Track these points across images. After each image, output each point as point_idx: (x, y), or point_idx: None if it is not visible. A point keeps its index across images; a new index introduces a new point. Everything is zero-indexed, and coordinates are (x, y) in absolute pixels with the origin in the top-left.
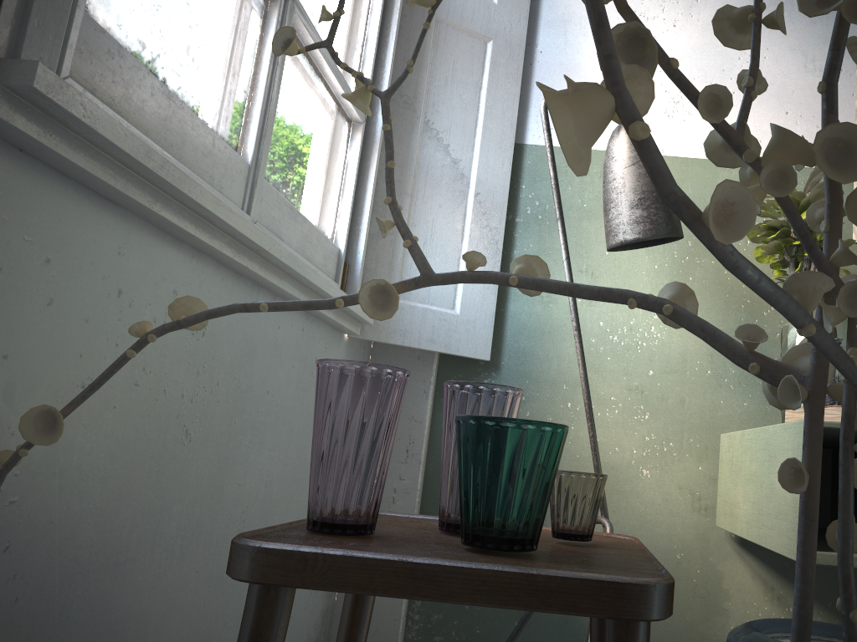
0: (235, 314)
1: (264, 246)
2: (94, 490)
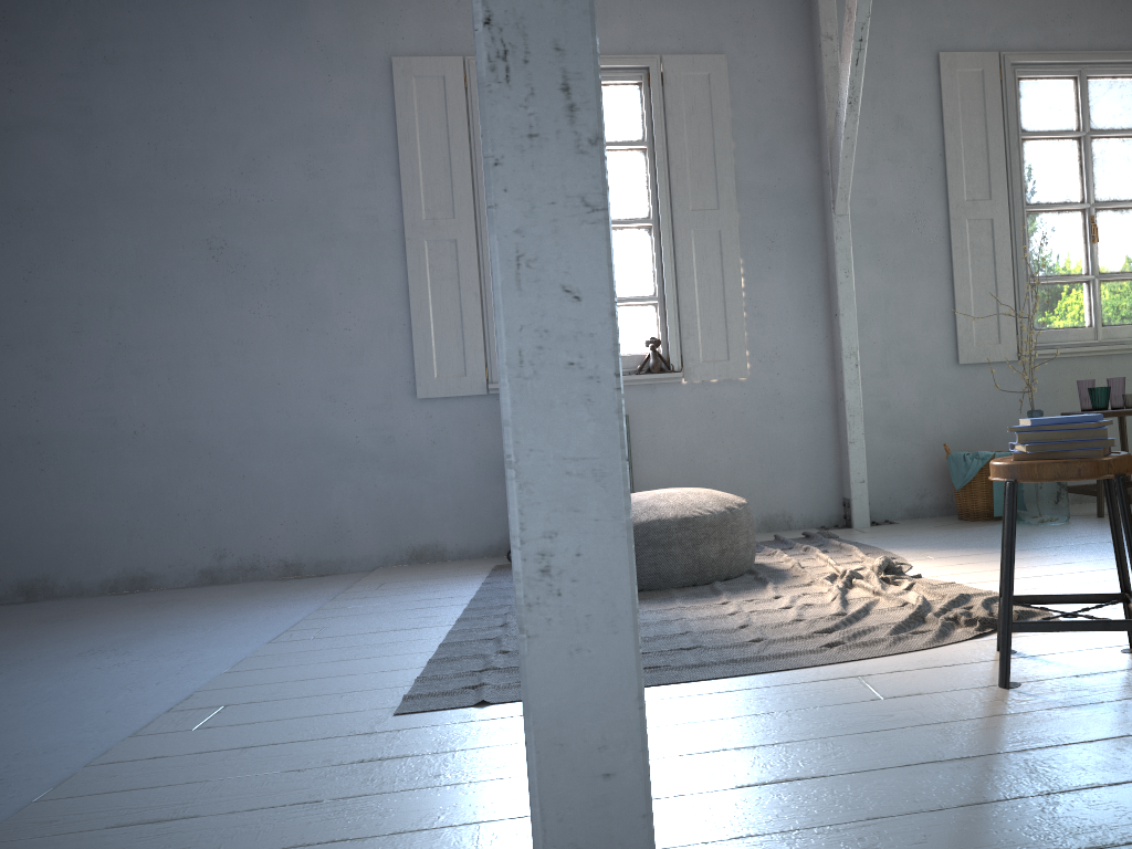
0: (1101, 365)
1: (1093, 350)
2: (1065, 409)
